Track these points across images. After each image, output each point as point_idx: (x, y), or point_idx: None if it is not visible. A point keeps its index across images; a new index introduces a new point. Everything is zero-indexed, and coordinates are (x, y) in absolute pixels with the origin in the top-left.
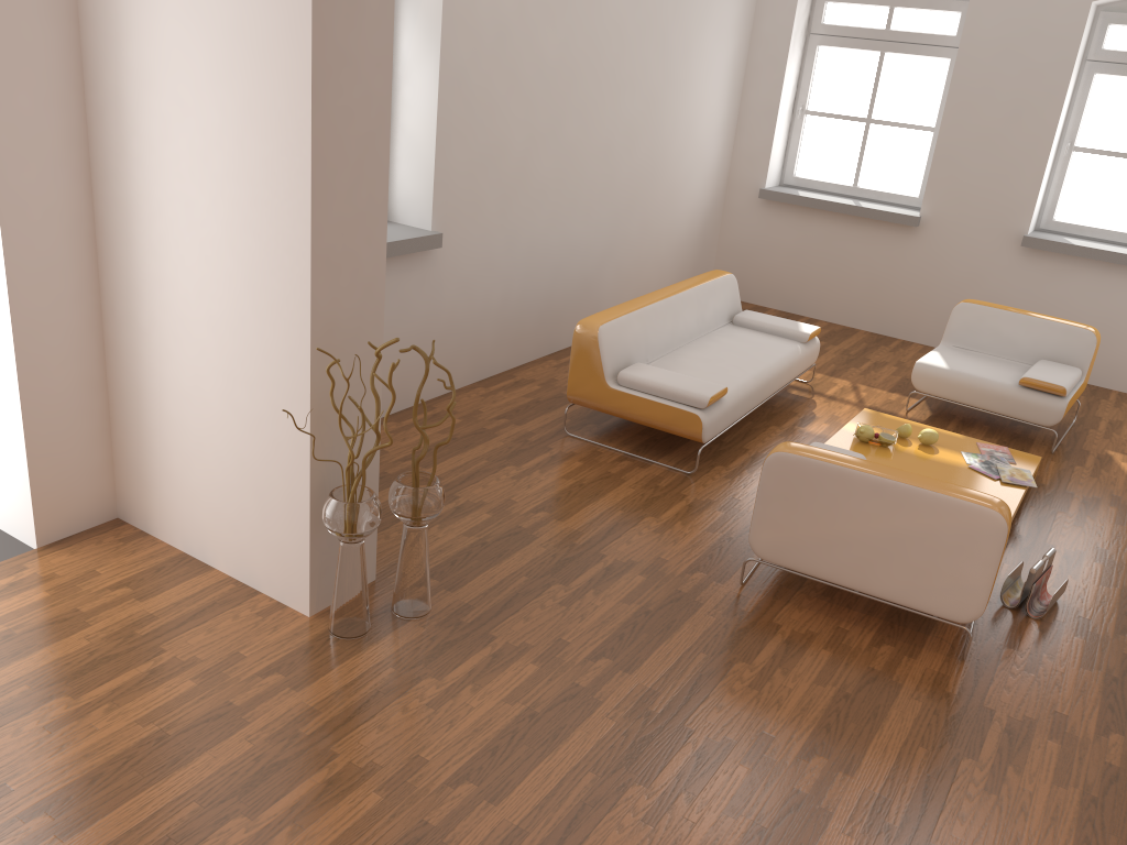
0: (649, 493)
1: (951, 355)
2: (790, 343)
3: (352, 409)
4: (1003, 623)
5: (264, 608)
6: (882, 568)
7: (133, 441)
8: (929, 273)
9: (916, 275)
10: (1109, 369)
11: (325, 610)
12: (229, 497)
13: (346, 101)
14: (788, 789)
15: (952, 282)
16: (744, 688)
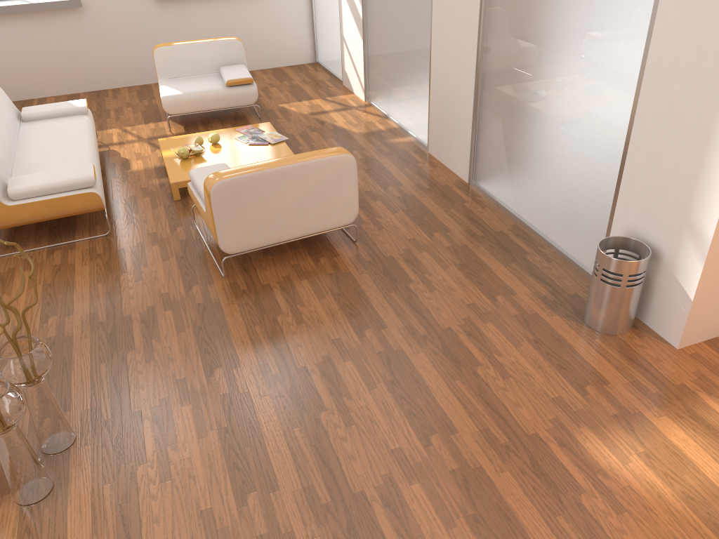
0: (100, 261)
1: (174, 85)
2: (79, 118)
3: None
4: None
5: None
6: (302, 218)
7: None
8: (106, 37)
9: (98, 41)
10: None
11: None
12: None
13: None
14: (375, 355)
15: (124, 38)
16: (297, 326)
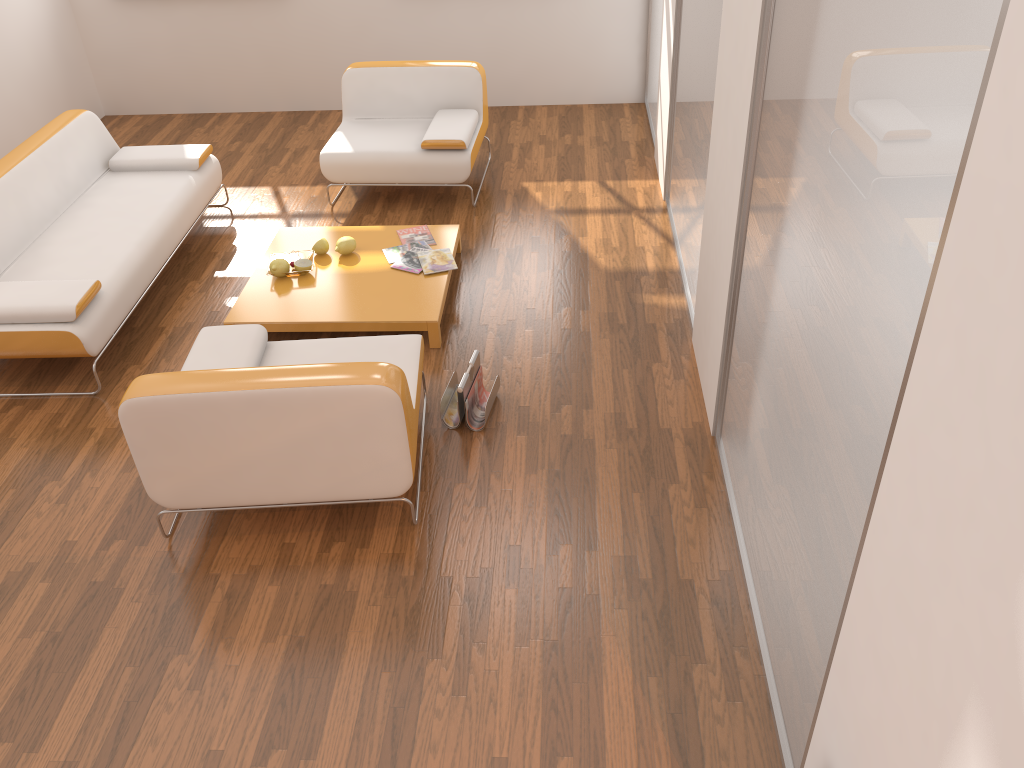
0: (48, 445)
1: (355, 132)
2: (181, 177)
3: None
4: (450, 452)
5: None
6: (298, 475)
7: None
8: (318, 34)
9: (307, 39)
10: (511, 86)
11: None
12: None
13: None
14: None
15: (344, 37)
16: (183, 694)
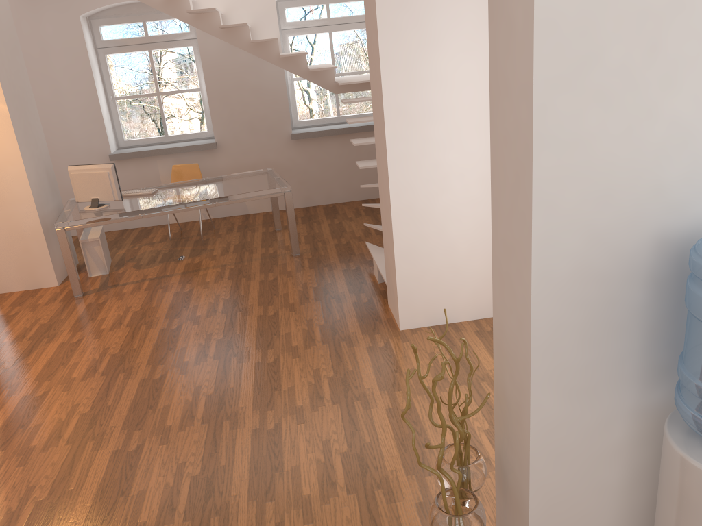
0: None
1: None
2: None
3: (513, 424)
4: None
5: None
6: None
7: None
8: None
9: None
10: None
11: None
12: None
13: (505, 127)
14: None
15: None
16: None
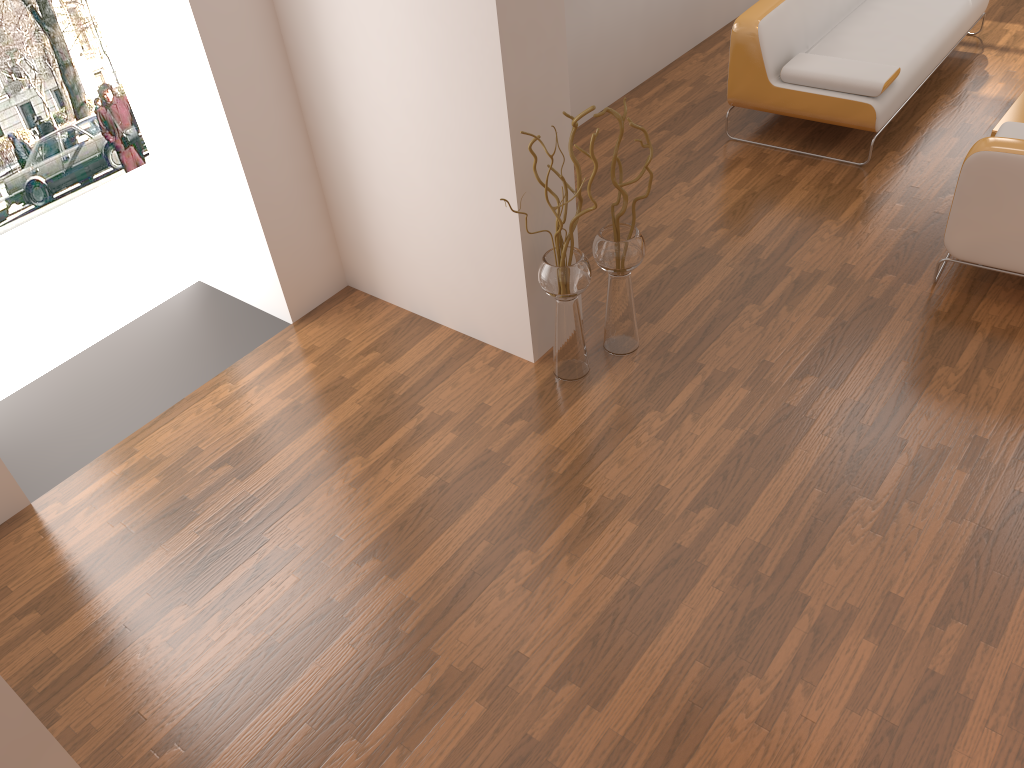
0: (824, 193)
1: None
2: None
3: (549, 174)
4: None
5: (493, 359)
6: None
7: (350, 221)
8: None
9: None
10: None
11: (545, 354)
12: (446, 266)
13: None
14: (1008, 491)
15: None
16: (951, 393)
